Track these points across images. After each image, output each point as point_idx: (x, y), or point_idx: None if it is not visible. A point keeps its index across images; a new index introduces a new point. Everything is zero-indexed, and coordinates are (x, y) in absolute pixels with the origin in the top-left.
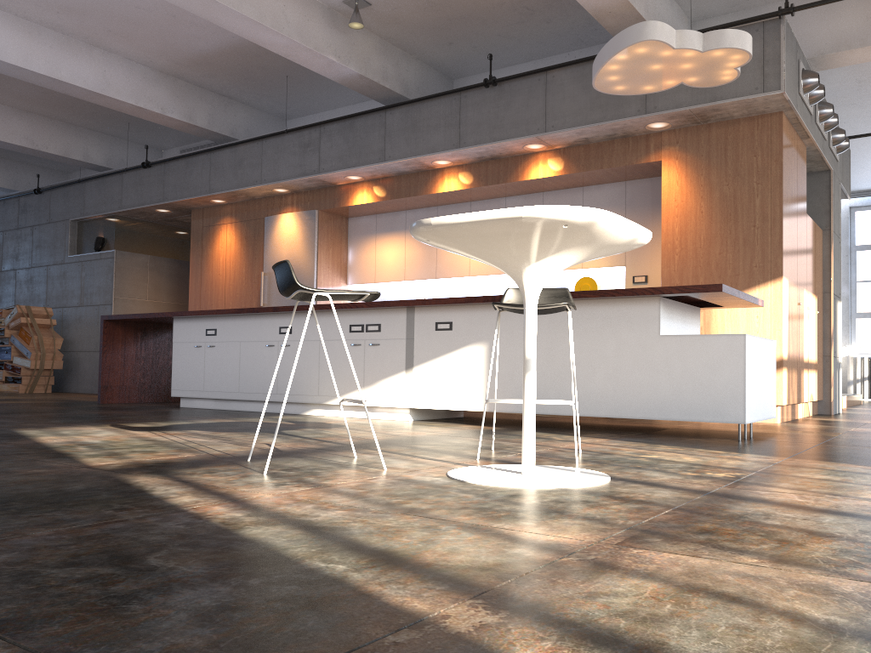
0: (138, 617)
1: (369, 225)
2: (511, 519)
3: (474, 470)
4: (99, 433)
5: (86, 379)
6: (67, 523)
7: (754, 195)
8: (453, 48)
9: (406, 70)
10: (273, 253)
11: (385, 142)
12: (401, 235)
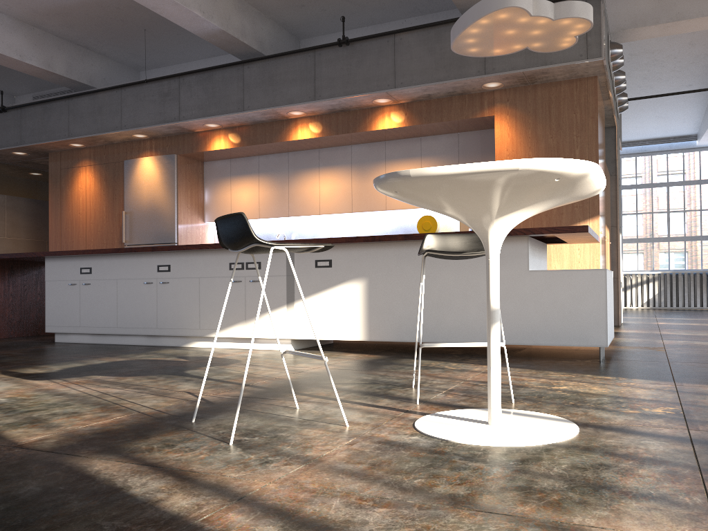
0: None
1: (224, 169)
2: (577, 507)
3: (437, 422)
4: None
5: None
6: None
7: (574, 147)
8: (304, 11)
9: (261, 28)
10: (134, 194)
11: (244, 93)
12: (255, 178)
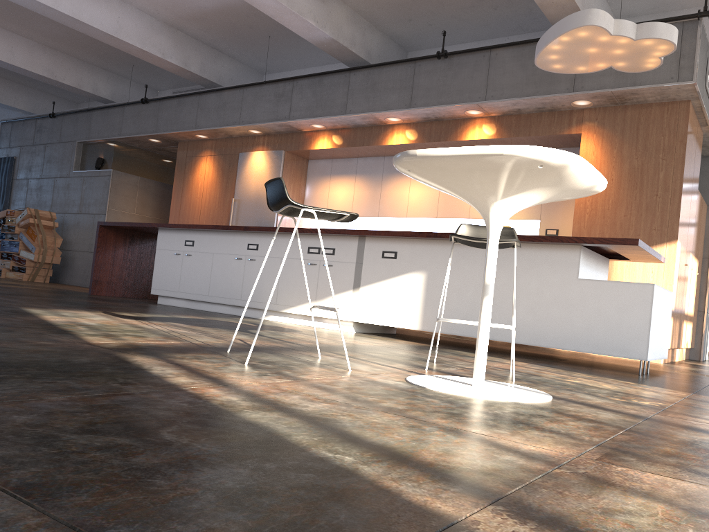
0: (165, 494)
1: (325, 168)
2: (485, 426)
3: (428, 378)
4: (94, 317)
5: (78, 274)
6: (79, 391)
7: (658, 169)
8: (412, 25)
9: (370, 39)
10: (243, 184)
11: (348, 98)
12: (352, 178)
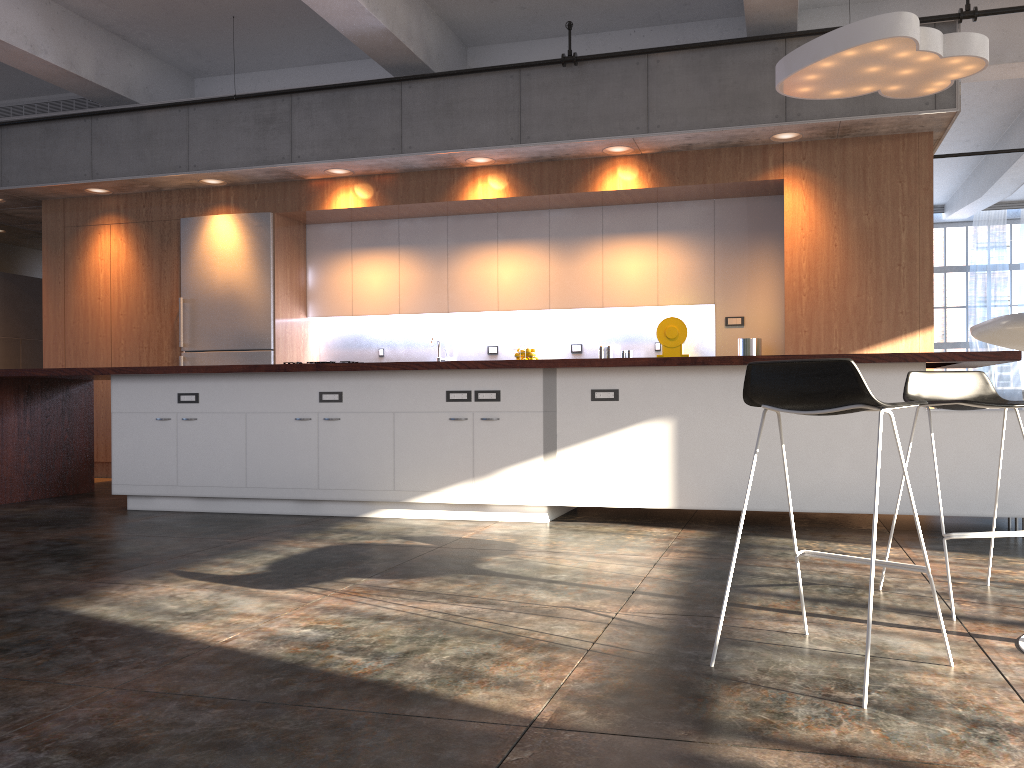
0: None
1: (341, 237)
2: None
3: None
4: (233, 602)
5: None
6: None
7: (899, 229)
8: (494, 7)
9: (427, 28)
10: (199, 272)
11: (402, 126)
12: (393, 253)
